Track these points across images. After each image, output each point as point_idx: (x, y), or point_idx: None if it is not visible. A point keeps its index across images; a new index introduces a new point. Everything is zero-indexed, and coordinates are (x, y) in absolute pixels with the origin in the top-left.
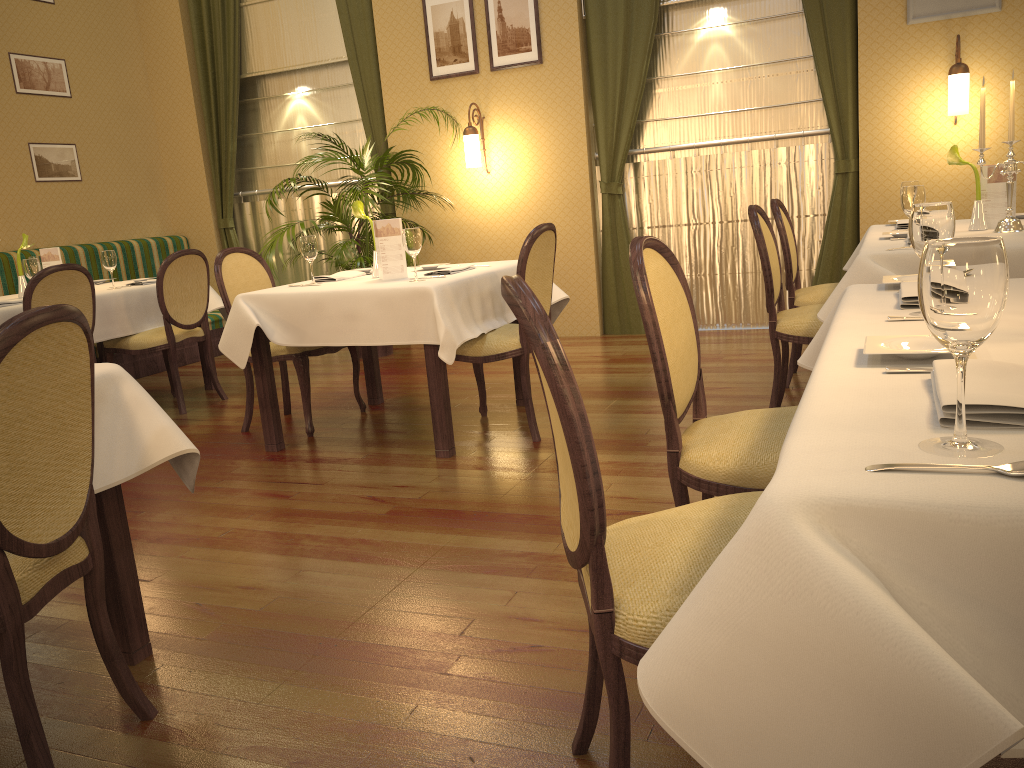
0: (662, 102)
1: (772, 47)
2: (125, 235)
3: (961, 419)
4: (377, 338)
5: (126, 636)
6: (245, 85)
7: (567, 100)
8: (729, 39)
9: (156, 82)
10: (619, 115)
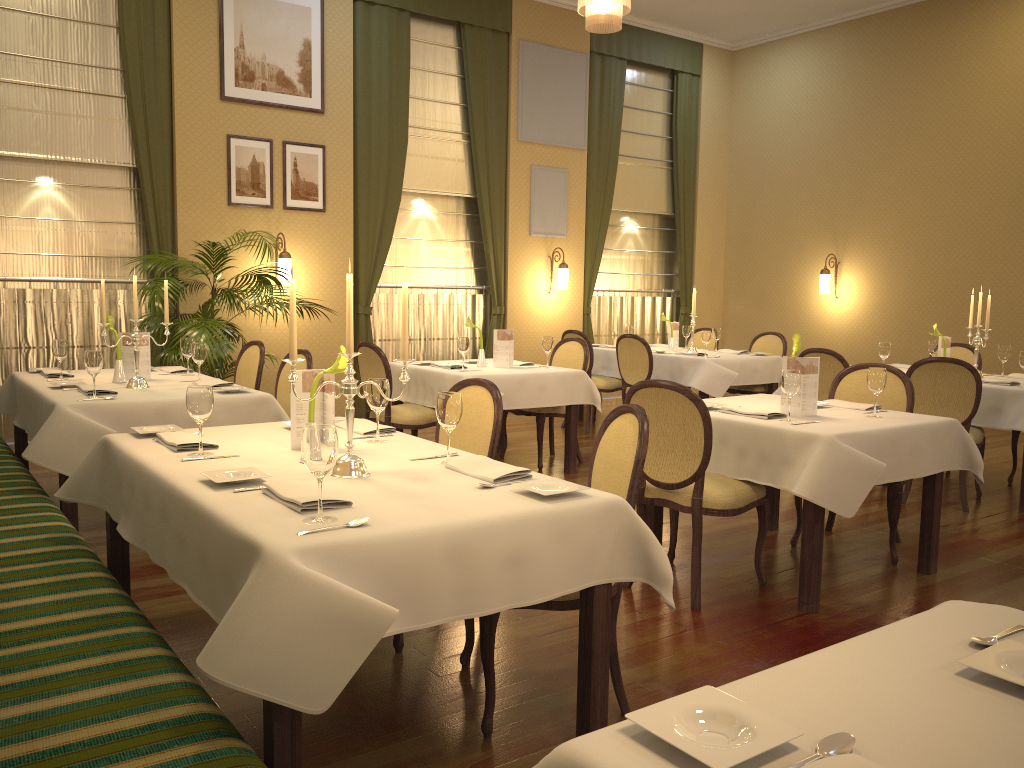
0: (389, 253)
1: (454, 231)
2: None
3: None
4: (555, 402)
5: (778, 515)
6: None
7: (341, 242)
8: (431, 221)
9: None
10: (375, 259)
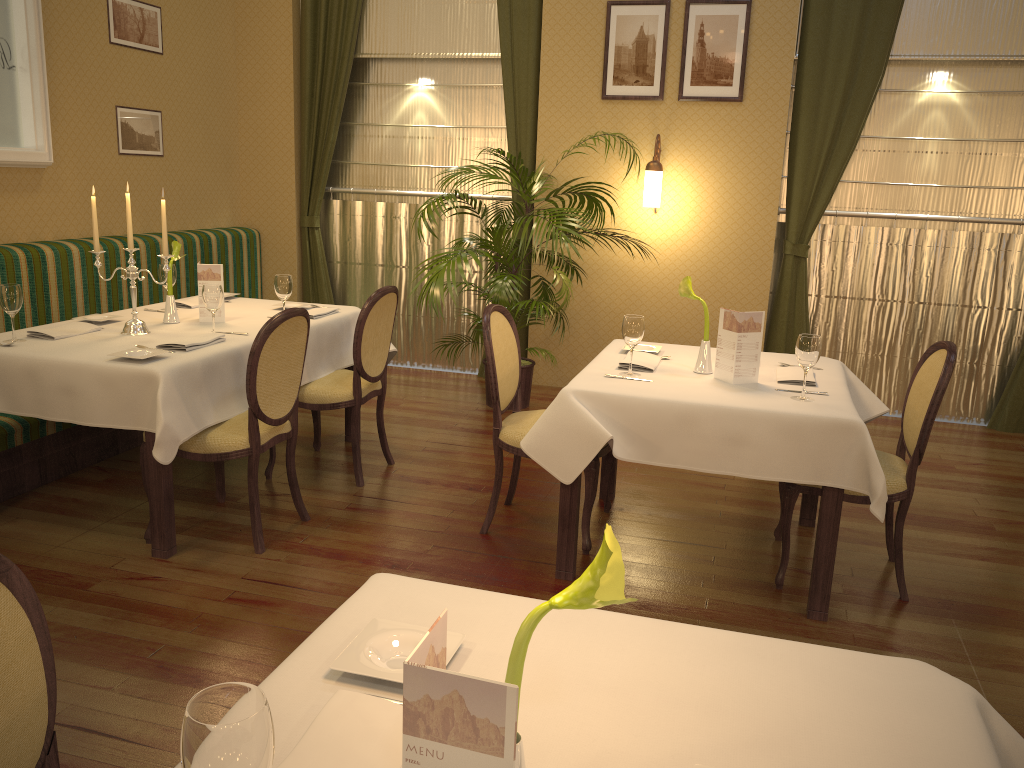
0: (864, 163)
1: (1001, 124)
2: (197, 224)
3: None
4: (767, 471)
5: None
6: (355, 65)
7: (764, 147)
8: (954, 107)
9: (246, 45)
10: (821, 172)
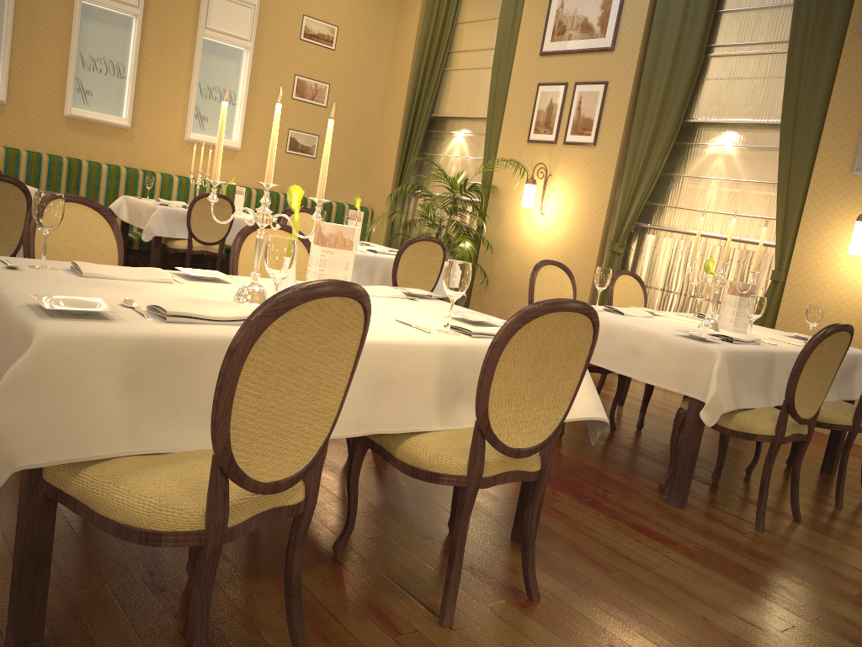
0: (672, 193)
1: (759, 170)
2: (333, 198)
3: (42, 257)
4: None
5: None
6: (434, 121)
7: (603, 175)
8: (730, 157)
9: (387, 108)
10: (634, 195)
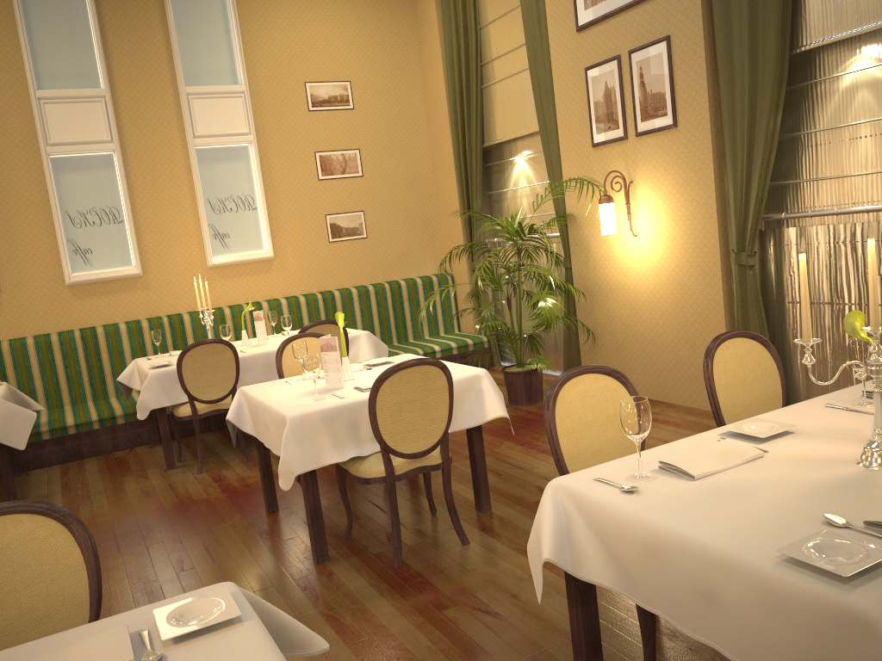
0: (805, 160)
1: None
2: (401, 275)
3: None
4: (275, 448)
5: None
6: (490, 151)
7: (698, 164)
8: (879, 83)
9: (435, 153)
10: (748, 179)
